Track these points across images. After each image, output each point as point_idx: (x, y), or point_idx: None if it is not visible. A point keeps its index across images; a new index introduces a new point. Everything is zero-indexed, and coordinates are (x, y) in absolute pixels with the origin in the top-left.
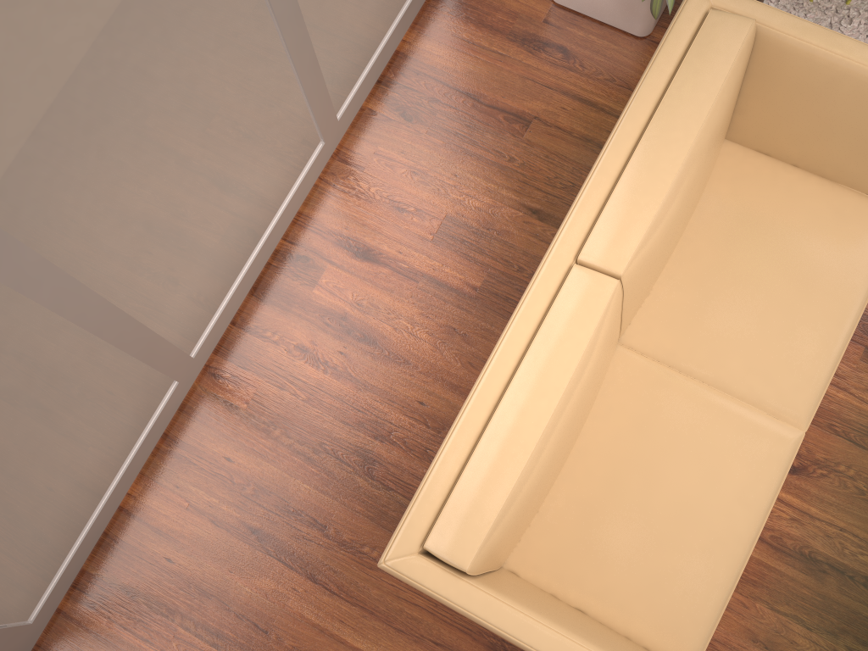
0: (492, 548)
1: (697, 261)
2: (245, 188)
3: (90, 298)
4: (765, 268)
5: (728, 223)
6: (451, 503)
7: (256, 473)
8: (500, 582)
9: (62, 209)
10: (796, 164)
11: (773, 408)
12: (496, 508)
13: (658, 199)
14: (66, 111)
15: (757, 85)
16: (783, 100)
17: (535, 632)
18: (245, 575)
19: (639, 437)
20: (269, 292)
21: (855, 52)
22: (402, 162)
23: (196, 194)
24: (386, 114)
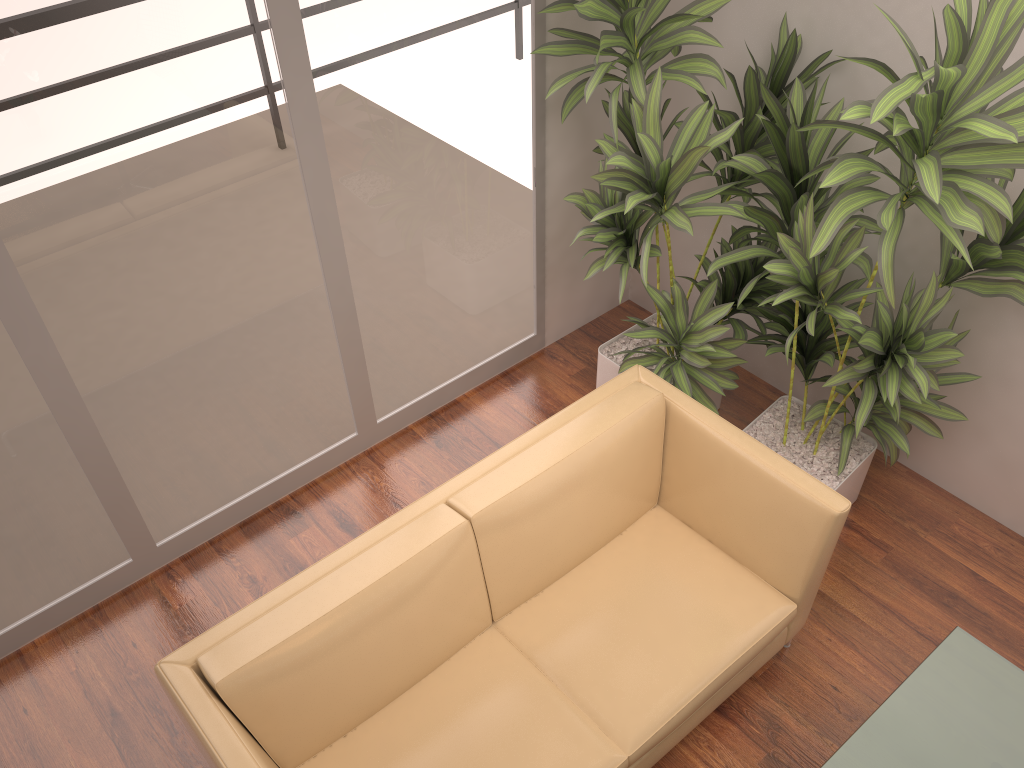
0: (254, 688)
1: (591, 582)
2: (263, 423)
3: (85, 420)
4: (647, 604)
5: (631, 562)
6: (240, 632)
7: (149, 664)
8: (254, 741)
9: (95, 338)
10: (710, 539)
11: (606, 722)
12: (270, 644)
13: (528, 477)
14: (130, 275)
15: (674, 454)
16: (692, 471)
17: (242, 762)
18: (78, 749)
19: (469, 703)
20: (254, 528)
21: (735, 436)
22: (417, 472)
23: (214, 398)
24: (424, 437)
